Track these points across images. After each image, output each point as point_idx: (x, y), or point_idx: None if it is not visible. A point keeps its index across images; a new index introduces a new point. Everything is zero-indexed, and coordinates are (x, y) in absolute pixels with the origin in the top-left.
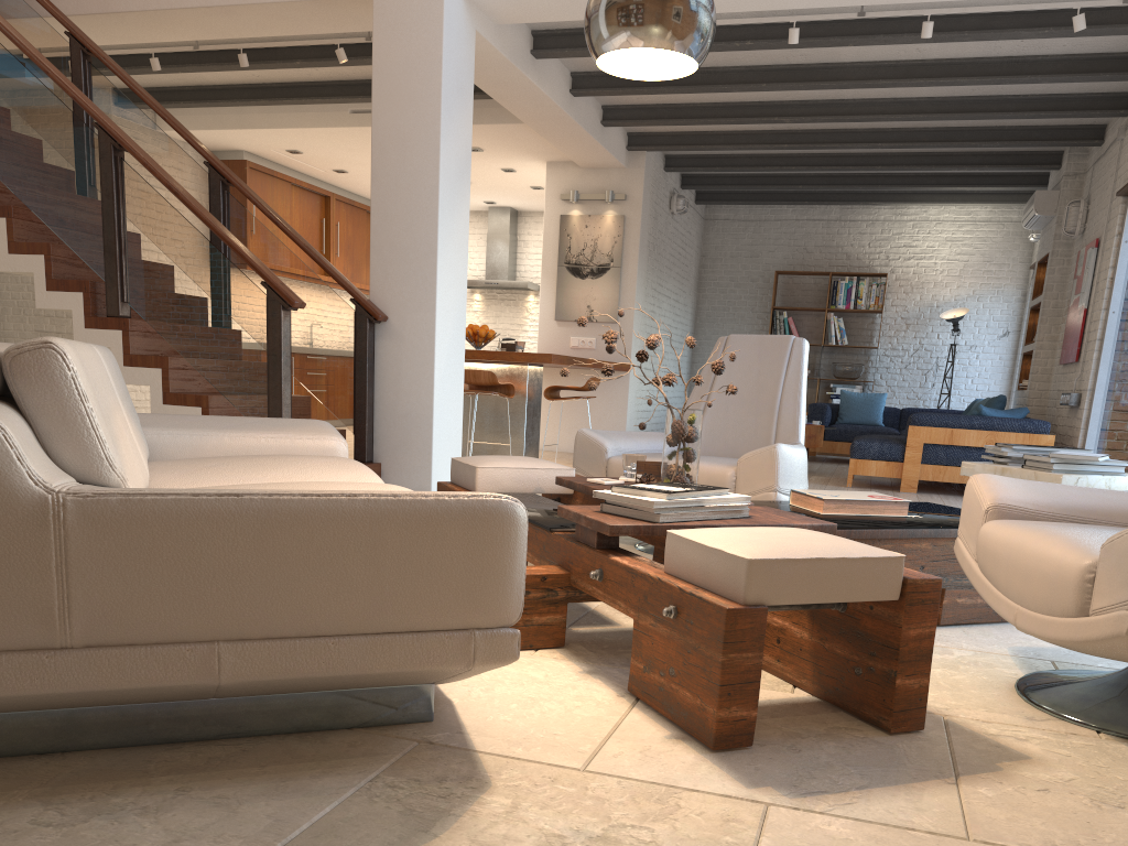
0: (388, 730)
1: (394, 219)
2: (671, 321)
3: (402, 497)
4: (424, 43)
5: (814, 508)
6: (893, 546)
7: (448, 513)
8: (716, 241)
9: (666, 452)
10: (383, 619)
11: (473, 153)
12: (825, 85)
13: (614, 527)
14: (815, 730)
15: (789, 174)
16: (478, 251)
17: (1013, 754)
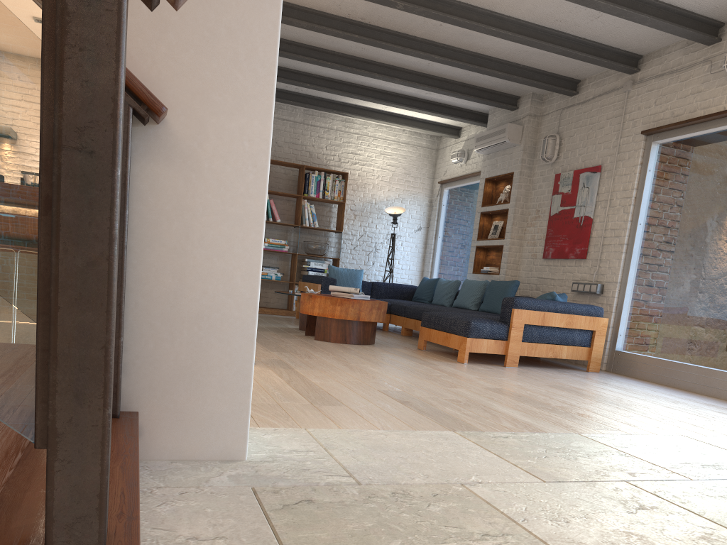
0: None
1: None
2: None
3: None
4: None
5: None
6: None
7: None
8: None
9: None
10: None
11: None
12: None
13: None
14: None
15: (298, 71)
16: None
17: None
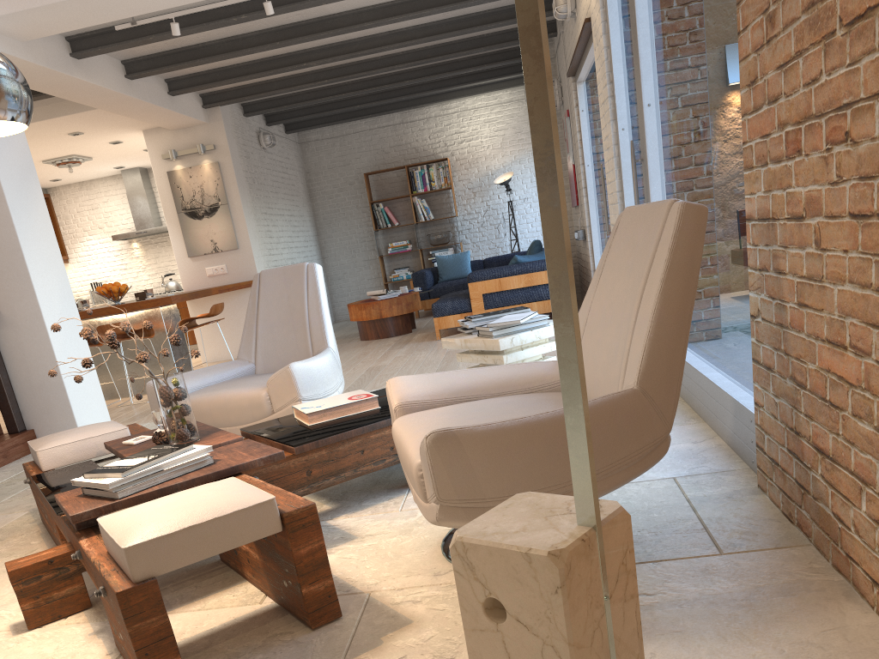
0: None
1: None
2: (291, 232)
3: None
4: None
5: (305, 420)
6: (362, 440)
7: None
8: (314, 159)
9: (162, 413)
10: None
11: (77, 137)
12: (325, 34)
13: (75, 516)
14: (254, 644)
15: (347, 98)
16: (125, 208)
17: (402, 621)
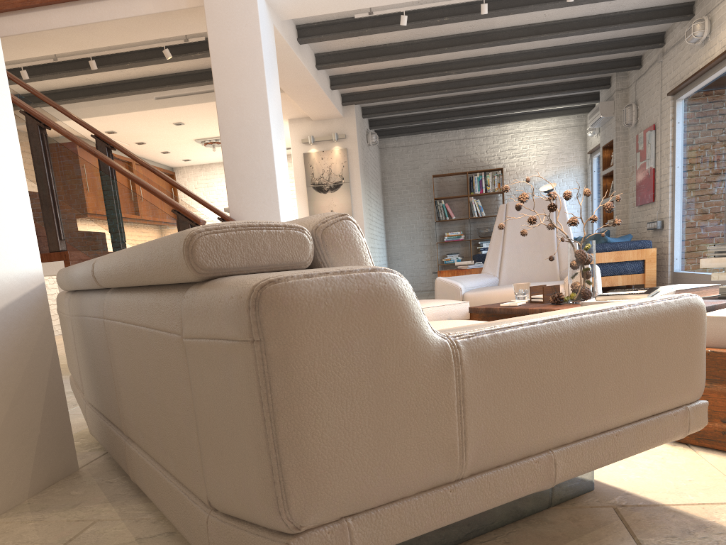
0: (576, 503)
1: (241, 158)
2: (376, 215)
3: (646, 304)
4: (247, 34)
5: None
6: None
7: (674, 313)
8: (390, 162)
9: (575, 273)
10: (642, 408)
11: None
12: (486, 44)
13: None
14: None
15: (438, 111)
16: None
17: None
